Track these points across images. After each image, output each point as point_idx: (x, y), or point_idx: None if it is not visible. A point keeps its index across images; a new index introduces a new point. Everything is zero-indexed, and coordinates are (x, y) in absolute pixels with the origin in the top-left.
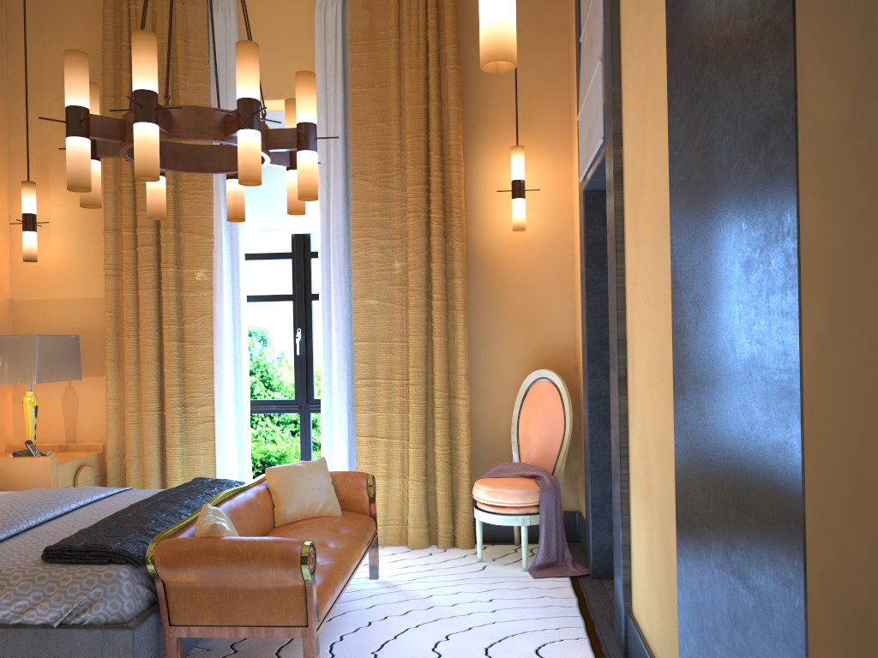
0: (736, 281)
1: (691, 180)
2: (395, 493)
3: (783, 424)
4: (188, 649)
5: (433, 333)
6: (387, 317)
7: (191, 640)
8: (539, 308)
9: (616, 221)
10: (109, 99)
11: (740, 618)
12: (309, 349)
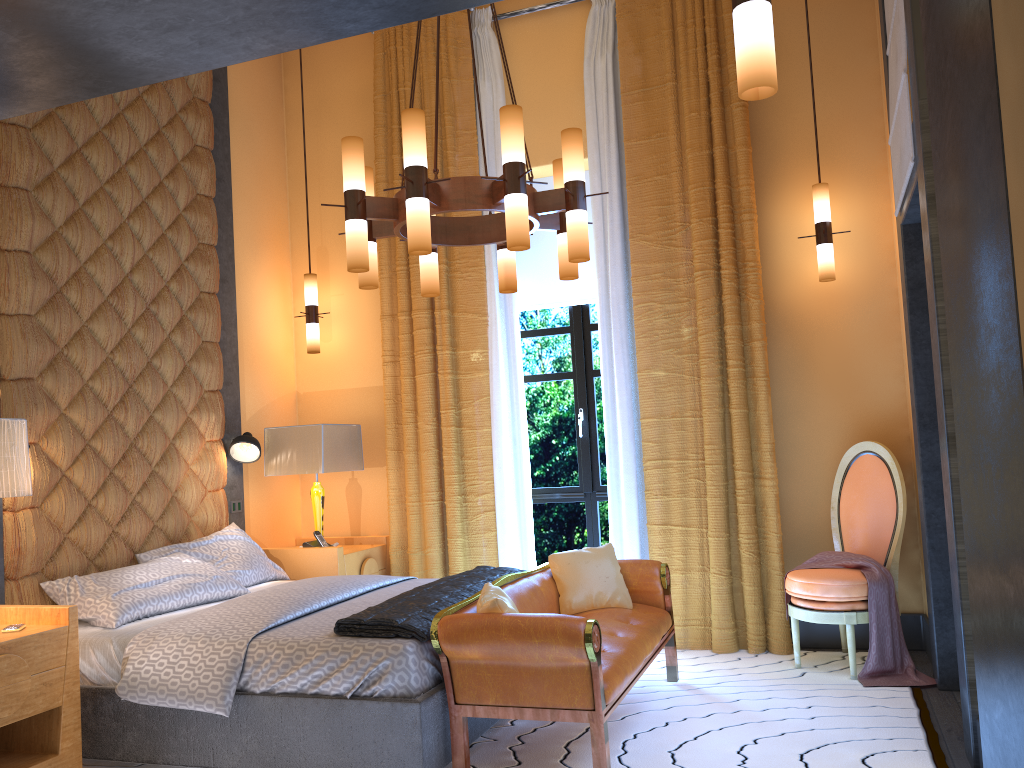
0: (979, 268)
1: (947, 177)
2: (695, 589)
3: (1014, 395)
4: (474, 736)
5: (730, 405)
6: (676, 389)
7: (477, 726)
8: (858, 370)
9: (932, 253)
10: (382, 184)
11: (1007, 615)
12: (593, 431)
